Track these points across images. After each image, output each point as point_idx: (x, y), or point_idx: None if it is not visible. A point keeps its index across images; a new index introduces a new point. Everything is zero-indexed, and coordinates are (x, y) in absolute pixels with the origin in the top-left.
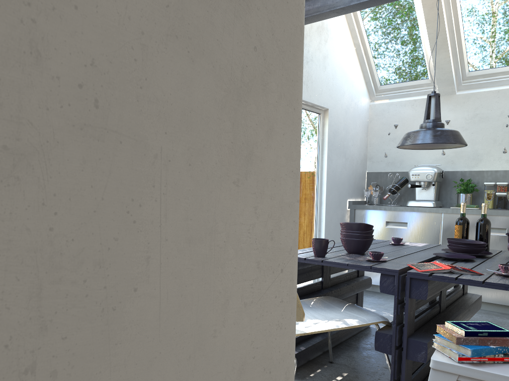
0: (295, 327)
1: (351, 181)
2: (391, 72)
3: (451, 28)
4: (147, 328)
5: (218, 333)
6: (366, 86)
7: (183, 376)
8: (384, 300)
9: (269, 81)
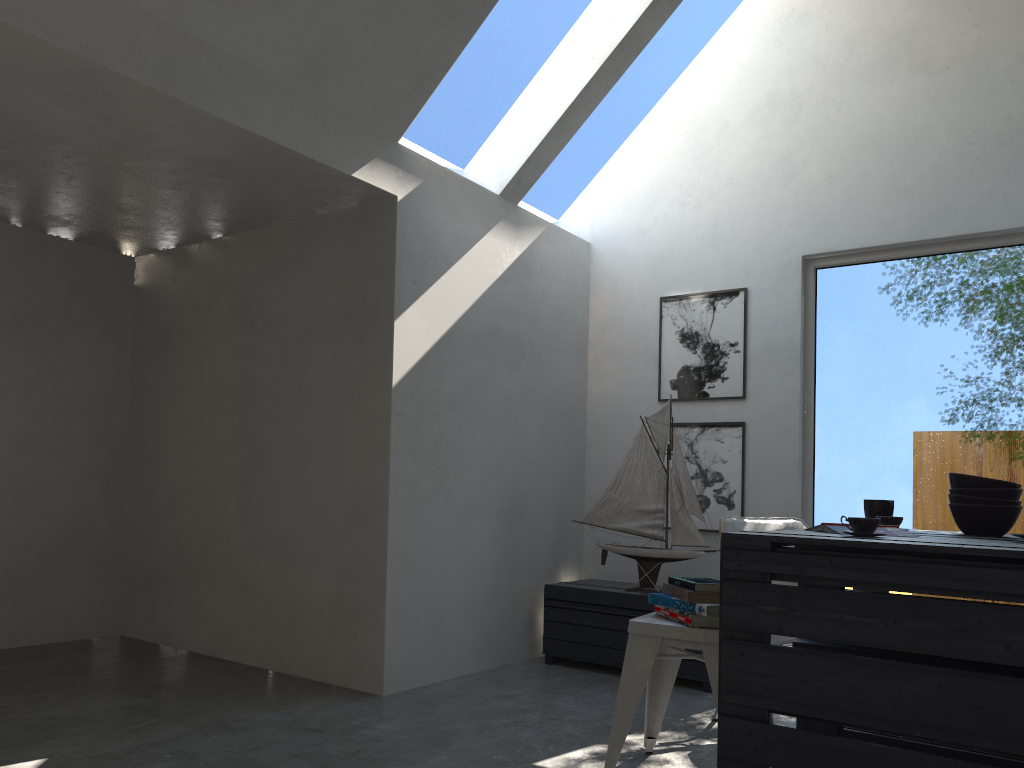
0: (389, 480)
1: None
2: None
3: None
4: (320, 458)
5: (345, 468)
6: None
7: (331, 479)
8: None
9: (371, 370)
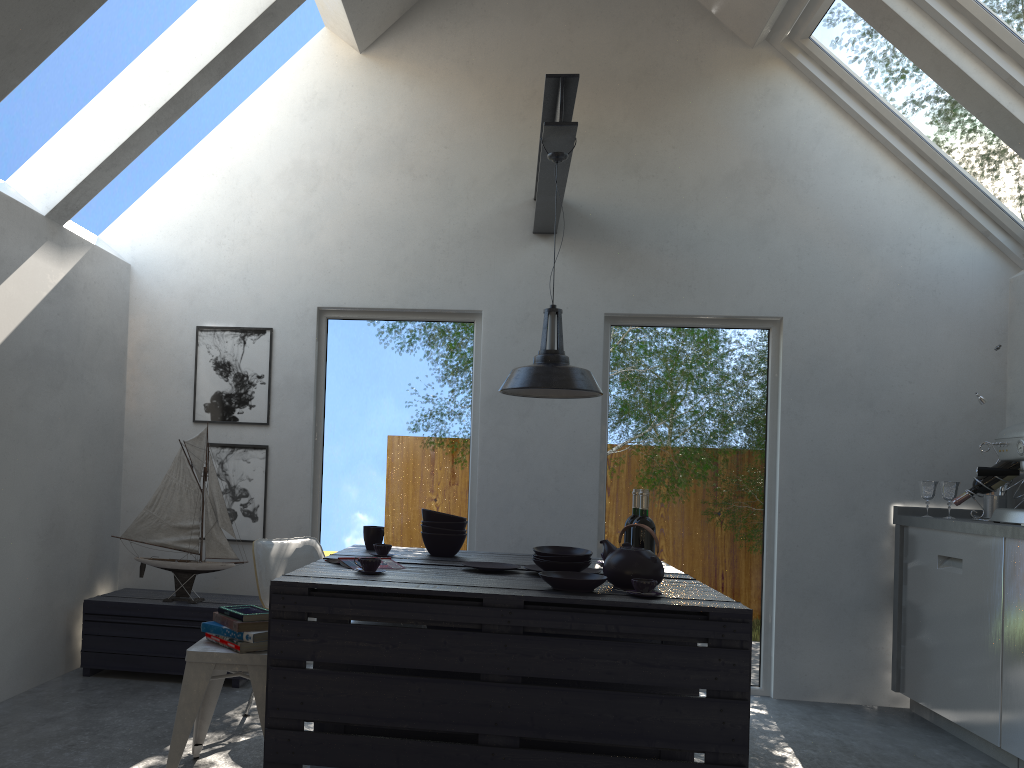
0: None
1: (912, 463)
2: (1022, 199)
3: (1020, 89)
4: None
5: None
6: (982, 240)
7: None
8: (880, 733)
9: None
